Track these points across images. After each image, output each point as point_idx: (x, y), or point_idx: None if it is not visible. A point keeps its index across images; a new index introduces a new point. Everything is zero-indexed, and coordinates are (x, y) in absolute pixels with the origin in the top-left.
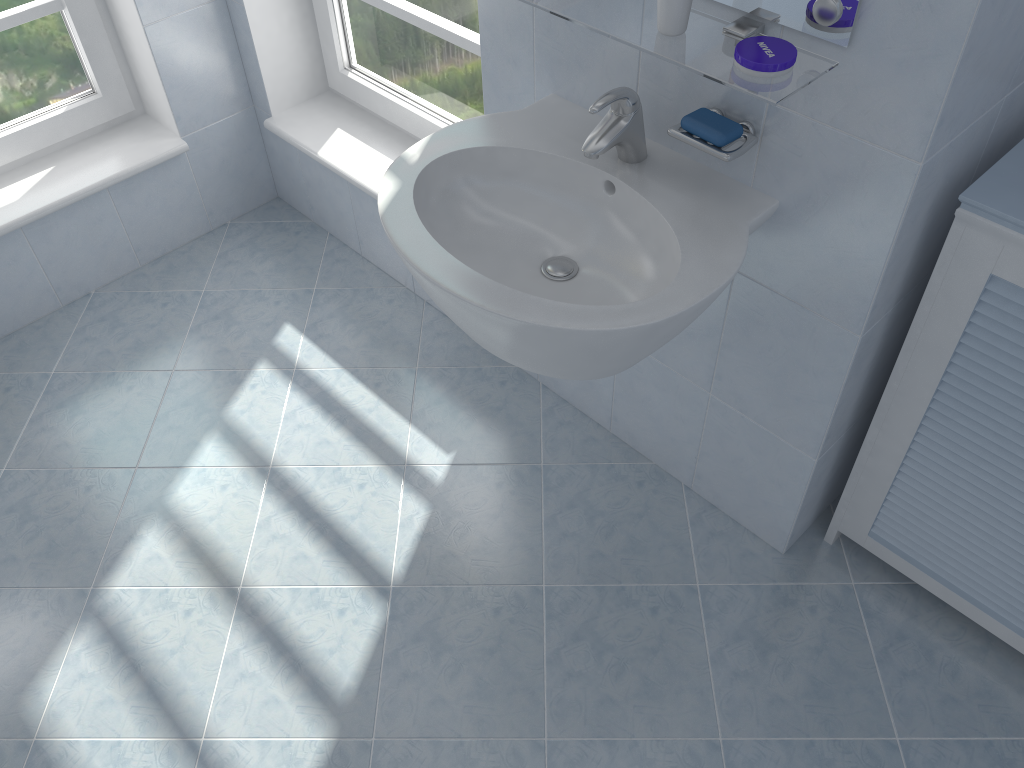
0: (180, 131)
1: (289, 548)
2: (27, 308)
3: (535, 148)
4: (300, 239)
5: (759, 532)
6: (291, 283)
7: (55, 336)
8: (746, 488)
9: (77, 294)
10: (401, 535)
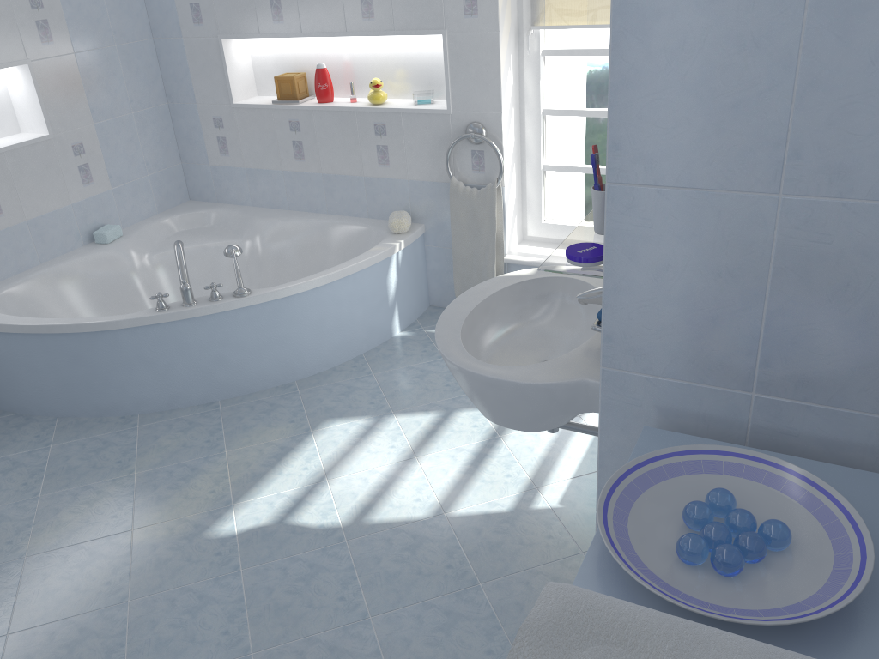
0: None
1: (448, 464)
2: None
3: None
4: None
5: None
6: None
7: None
8: None
9: None
10: (482, 505)
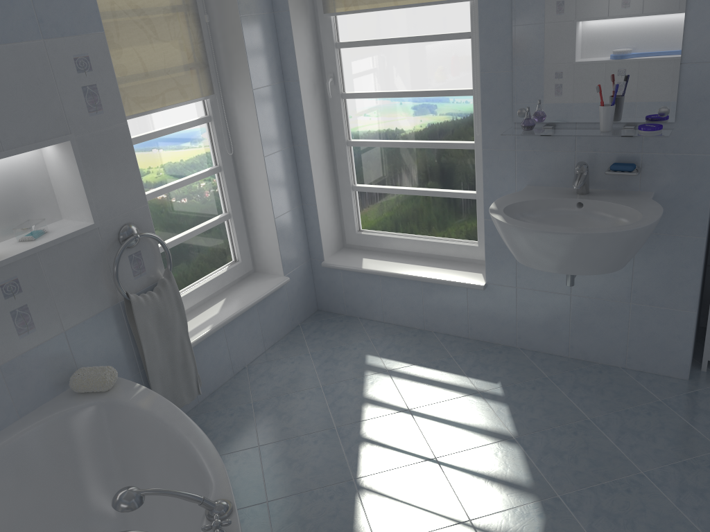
0: (284, 272)
1: (448, 437)
2: (220, 376)
3: (540, 198)
4: (345, 322)
5: (671, 373)
6: (355, 339)
7: (240, 387)
8: (659, 349)
9: (240, 367)
10: (501, 418)
